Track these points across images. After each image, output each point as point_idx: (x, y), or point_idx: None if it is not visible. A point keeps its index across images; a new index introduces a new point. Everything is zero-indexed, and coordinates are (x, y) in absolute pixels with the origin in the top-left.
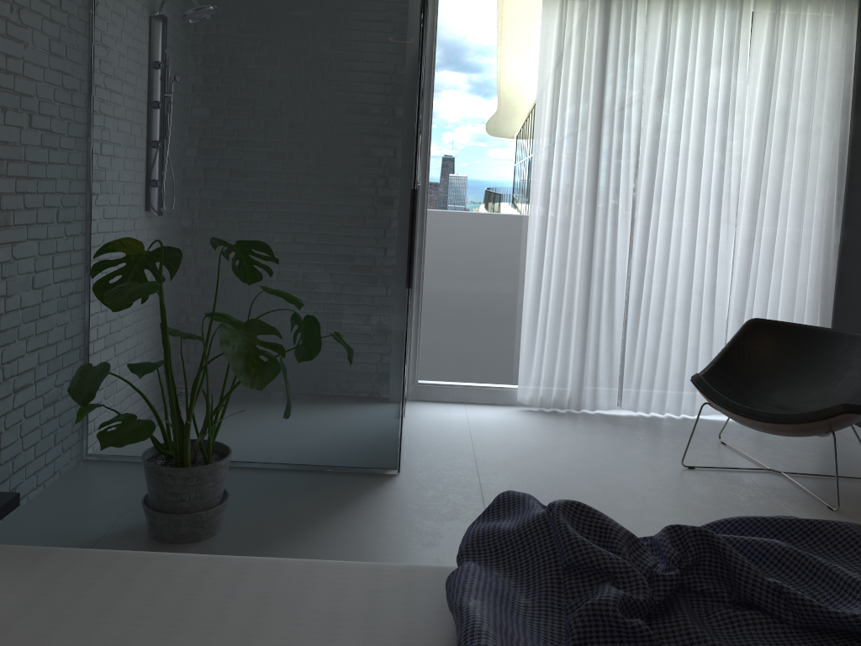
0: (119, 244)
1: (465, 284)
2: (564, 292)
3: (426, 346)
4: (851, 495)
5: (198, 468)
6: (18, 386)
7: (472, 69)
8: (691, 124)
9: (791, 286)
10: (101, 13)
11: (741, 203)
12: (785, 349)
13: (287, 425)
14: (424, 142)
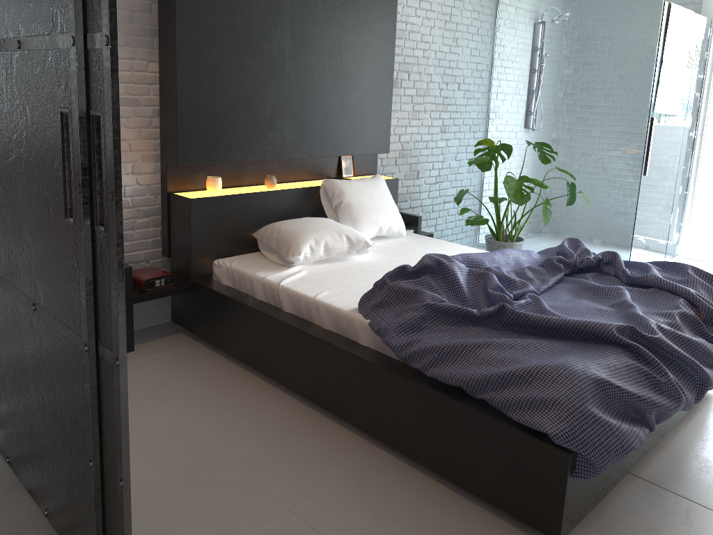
0: (484, 141)
1: None
2: None
3: (698, 224)
4: None
5: (503, 242)
6: (445, 200)
7: None
8: None
9: None
10: (498, 31)
11: None
12: None
13: None
14: (707, 85)
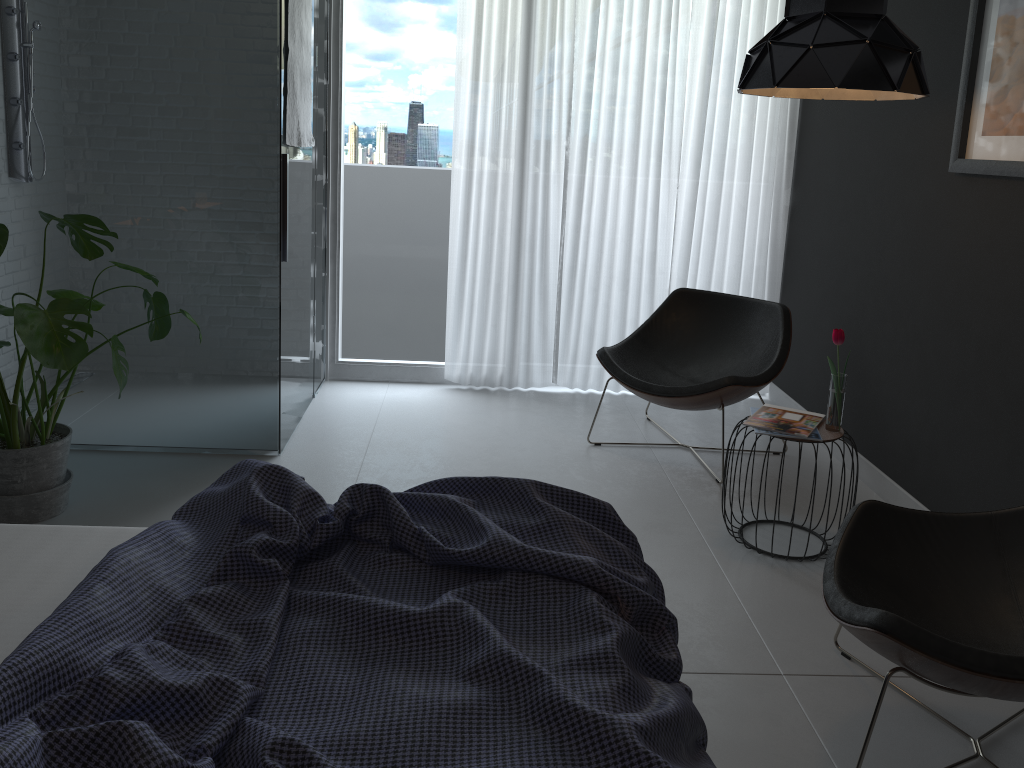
0: None
1: (387, 254)
2: (493, 261)
3: (347, 322)
4: (749, 469)
5: (27, 449)
6: None
7: (387, 11)
8: (630, 75)
9: (737, 252)
10: None
11: (683, 163)
12: (709, 320)
13: (157, 406)
14: (334, 96)
